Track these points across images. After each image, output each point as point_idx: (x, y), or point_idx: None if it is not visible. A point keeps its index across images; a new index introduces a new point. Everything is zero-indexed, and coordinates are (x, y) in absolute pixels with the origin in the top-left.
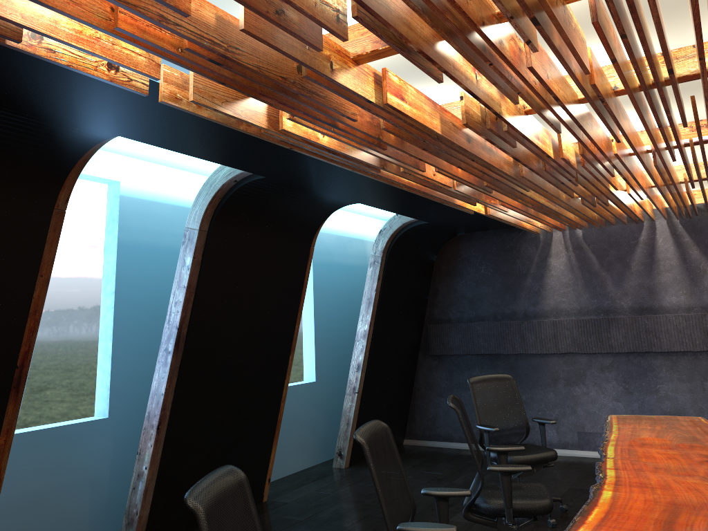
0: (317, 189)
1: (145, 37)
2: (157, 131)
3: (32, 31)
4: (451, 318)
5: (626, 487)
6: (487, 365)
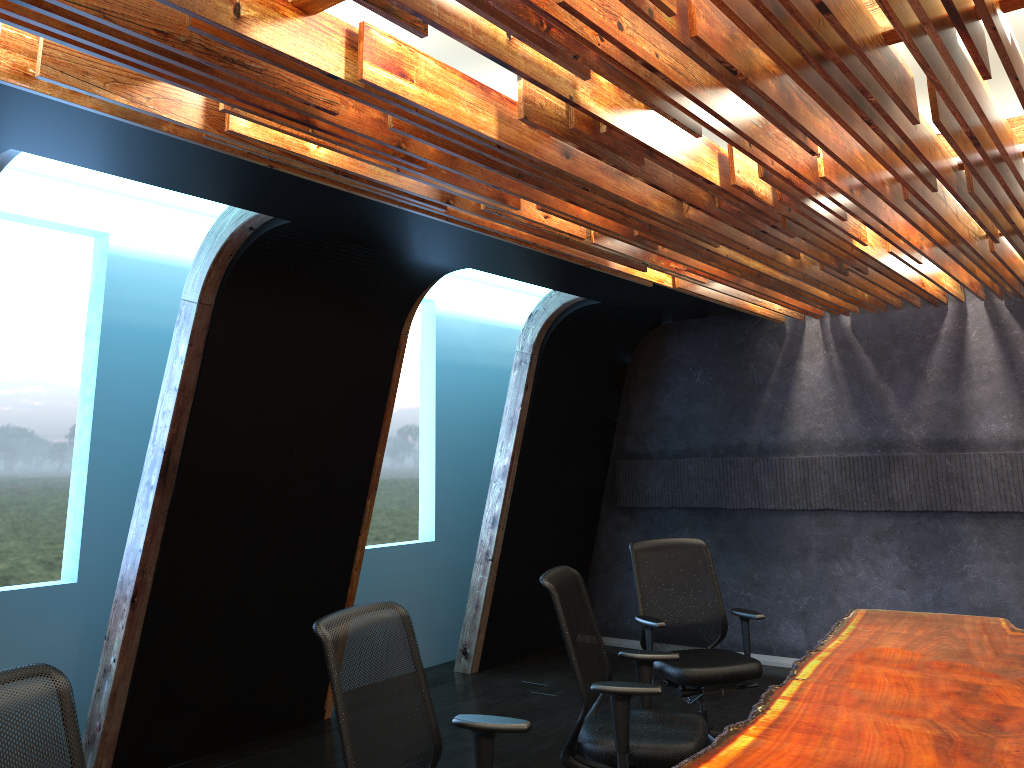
0: (386, 244)
1: None
2: (64, 139)
3: None
4: (650, 451)
5: (785, 732)
6: (701, 525)
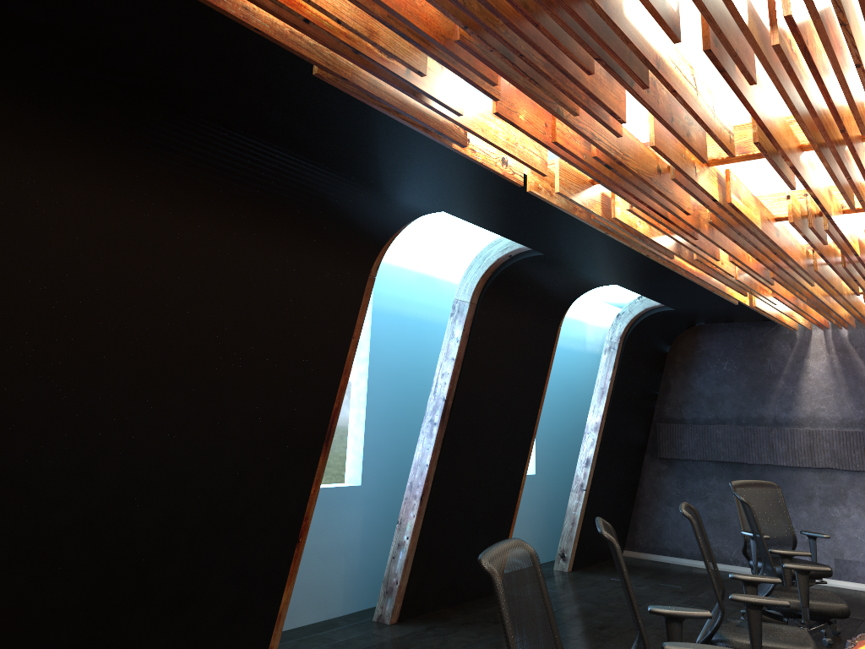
0: (584, 269)
1: (568, 148)
2: (483, 209)
3: (483, 140)
4: (685, 418)
5: None
6: (726, 474)
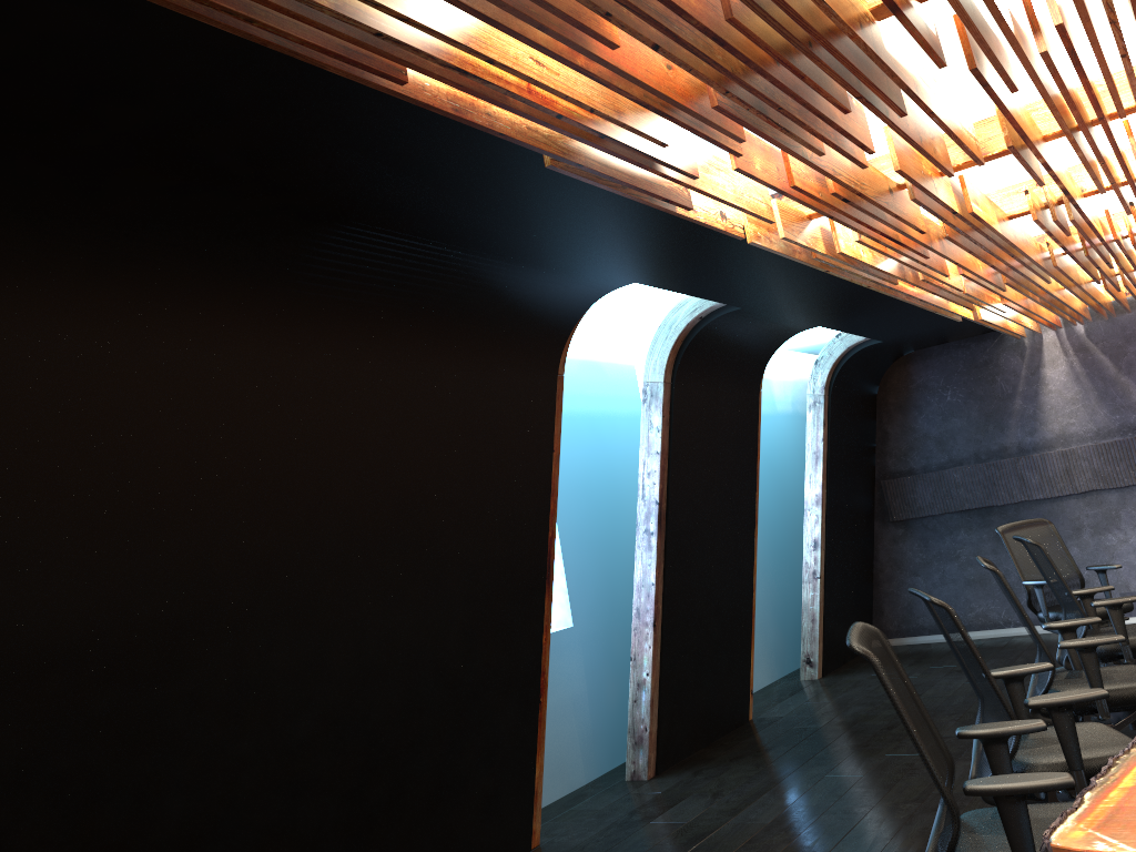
0: (785, 315)
1: (805, 189)
2: (682, 271)
3: (714, 199)
4: (913, 468)
5: None
6: (976, 524)
